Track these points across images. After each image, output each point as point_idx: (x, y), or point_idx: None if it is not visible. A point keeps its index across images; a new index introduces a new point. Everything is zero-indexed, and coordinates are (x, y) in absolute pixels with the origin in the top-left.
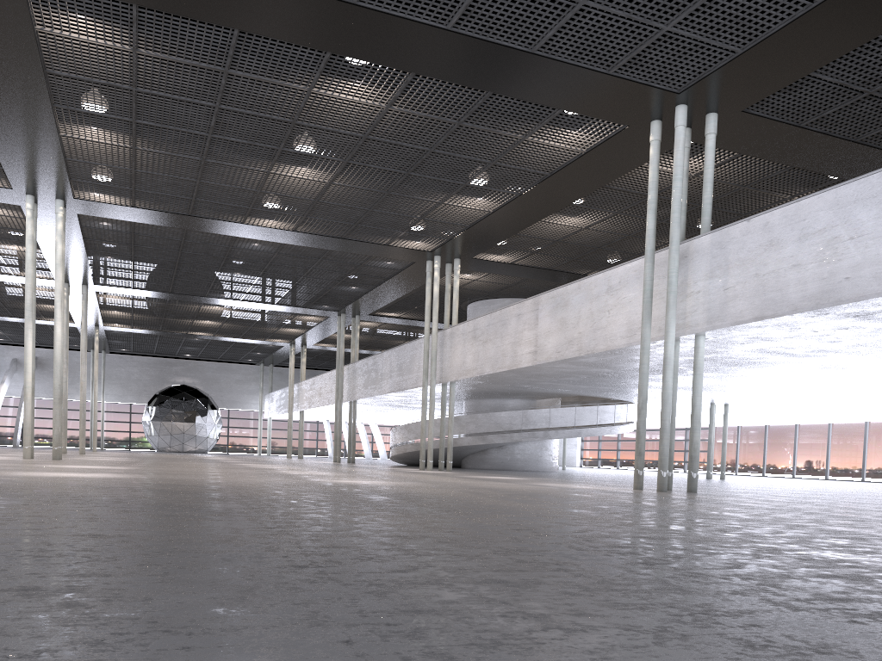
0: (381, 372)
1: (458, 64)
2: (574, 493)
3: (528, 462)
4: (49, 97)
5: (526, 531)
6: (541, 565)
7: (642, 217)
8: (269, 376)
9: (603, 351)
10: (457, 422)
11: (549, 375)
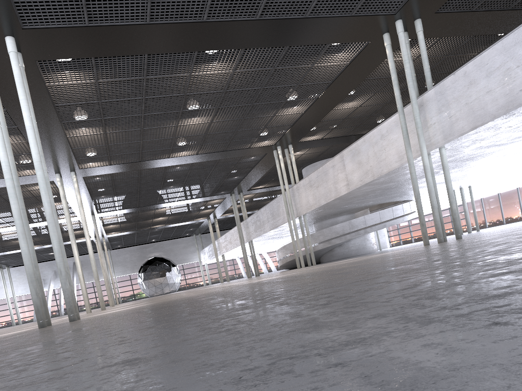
0: (262, 220)
1: (267, 36)
2: (390, 254)
3: (358, 250)
4: (58, 119)
5: (368, 268)
6: (380, 273)
7: (391, 90)
8: (199, 240)
9: (387, 173)
10: (312, 237)
11: (359, 196)
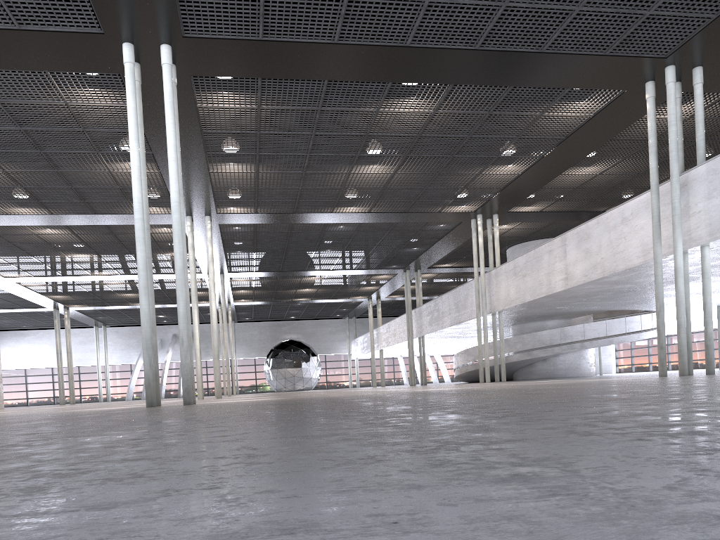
0: (441, 311)
1: (486, 71)
2: (607, 381)
3: (569, 370)
4: (203, 148)
5: (568, 392)
6: (578, 398)
7: (647, 157)
8: (353, 326)
9: (623, 270)
10: (507, 343)
11: (579, 296)
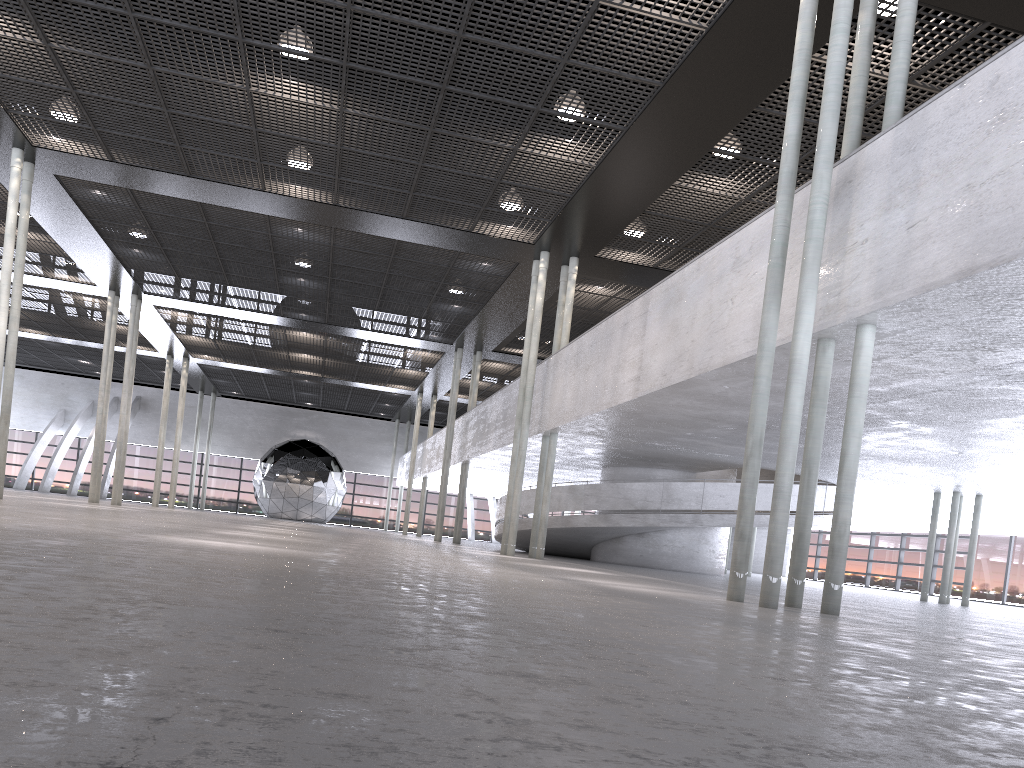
0: (488, 422)
1: None
2: (547, 592)
3: (678, 559)
4: None
5: None
6: None
7: None
8: (405, 435)
9: (719, 367)
10: (573, 493)
11: (676, 423)
